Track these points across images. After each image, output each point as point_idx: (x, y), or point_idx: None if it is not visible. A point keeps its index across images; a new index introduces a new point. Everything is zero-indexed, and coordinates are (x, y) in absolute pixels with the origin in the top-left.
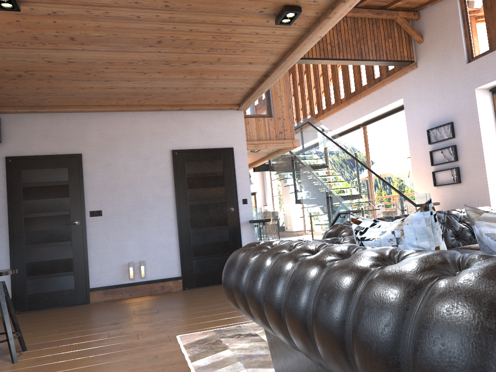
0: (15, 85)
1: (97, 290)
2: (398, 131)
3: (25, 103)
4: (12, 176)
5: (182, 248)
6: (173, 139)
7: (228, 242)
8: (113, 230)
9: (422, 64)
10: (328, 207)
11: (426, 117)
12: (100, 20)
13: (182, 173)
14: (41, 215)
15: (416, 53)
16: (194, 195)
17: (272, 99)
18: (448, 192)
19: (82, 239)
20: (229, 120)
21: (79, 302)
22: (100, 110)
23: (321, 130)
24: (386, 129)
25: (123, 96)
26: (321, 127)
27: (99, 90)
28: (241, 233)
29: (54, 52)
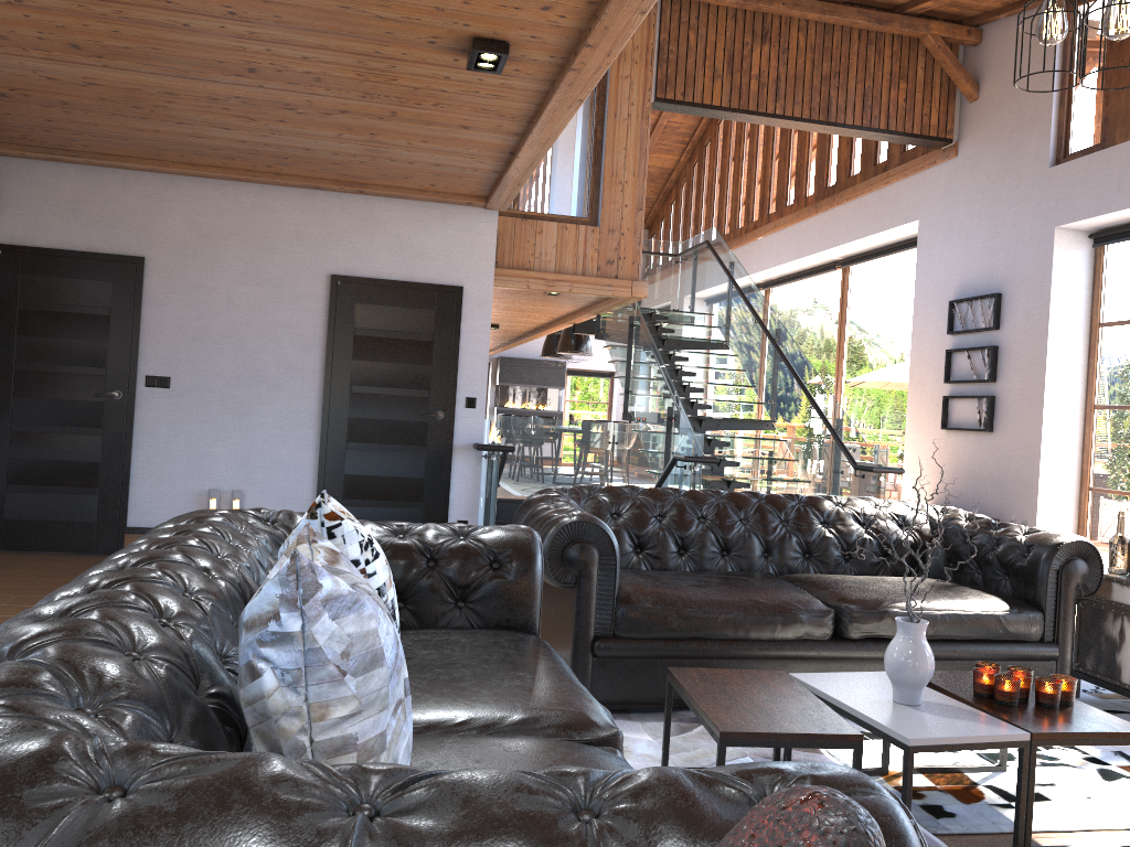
0: (2, 108)
1: (140, 533)
2: (908, 290)
3: (38, 142)
4: (1, 284)
5: (324, 477)
6: (338, 252)
7: (421, 482)
8: (188, 420)
9: (968, 149)
10: (668, 439)
11: (954, 273)
12: (113, 22)
13: (346, 326)
14: (50, 369)
15: (961, 122)
16: (366, 374)
17: (603, 185)
18: (966, 447)
19: (123, 429)
20: (465, 229)
21: (102, 551)
22: (191, 173)
23: (728, 265)
24: (885, 282)
25: (231, 154)
26: (729, 257)
27: (175, 138)
28: (452, 467)
29: (51, 63)
